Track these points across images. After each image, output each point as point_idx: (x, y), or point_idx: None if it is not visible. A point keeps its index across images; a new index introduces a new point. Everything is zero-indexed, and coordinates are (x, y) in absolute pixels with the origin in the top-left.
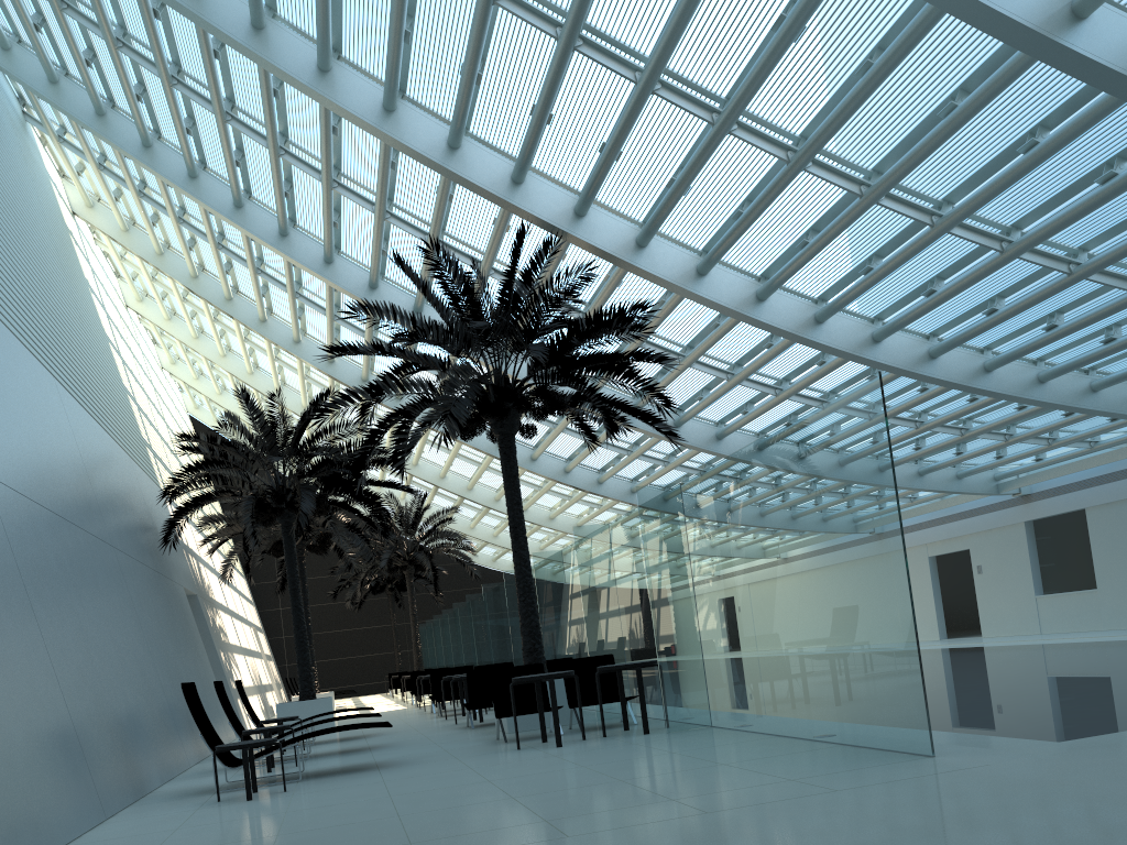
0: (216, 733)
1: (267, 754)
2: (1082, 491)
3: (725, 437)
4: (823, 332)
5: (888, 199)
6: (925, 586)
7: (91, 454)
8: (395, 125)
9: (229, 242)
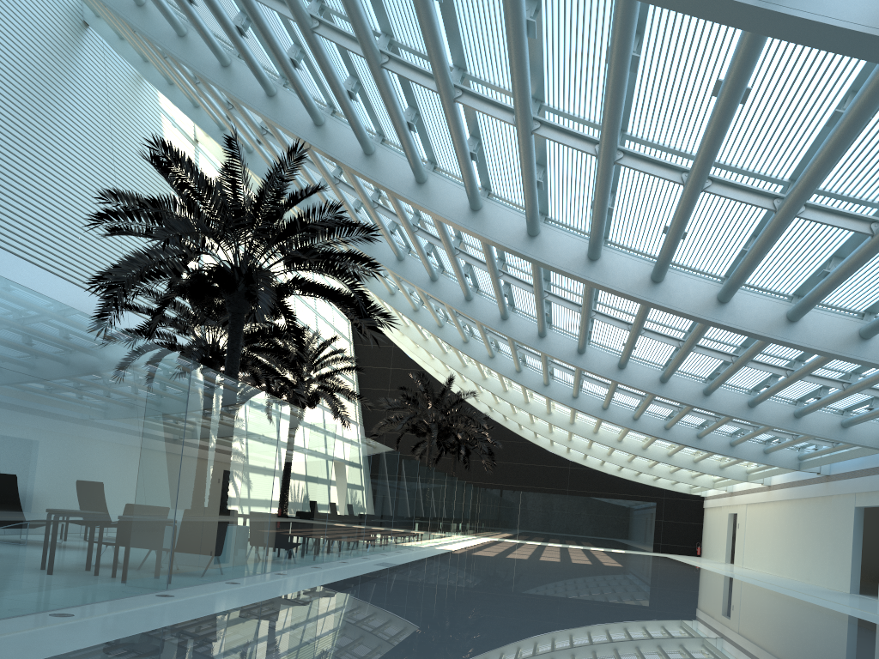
0: None
1: None
2: None
3: (586, 352)
4: (533, 246)
5: (467, 96)
6: (848, 536)
7: None
8: (182, 48)
9: None
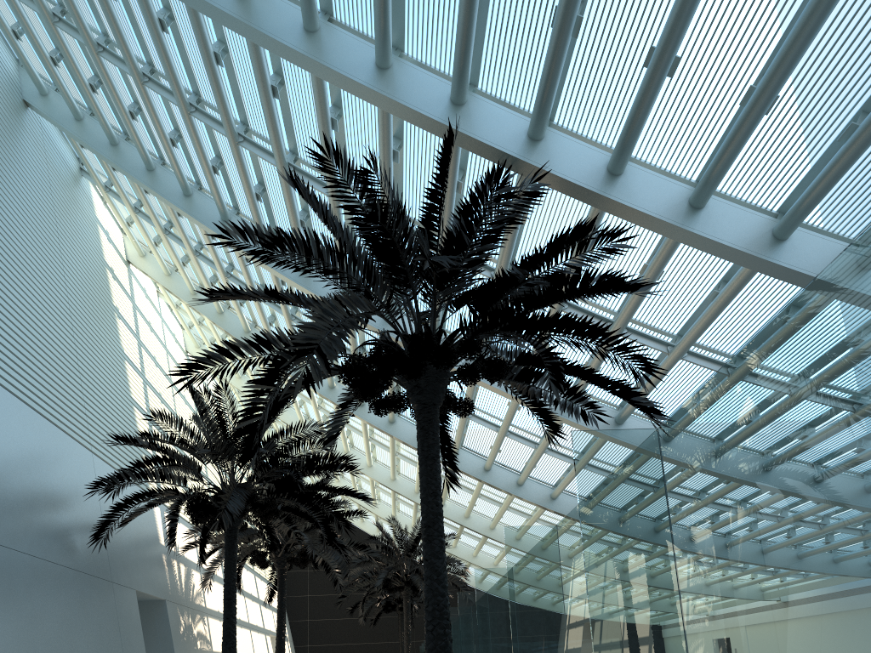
0: None
1: None
2: None
3: None
4: None
5: None
6: None
7: None
8: (315, 46)
9: (238, 272)
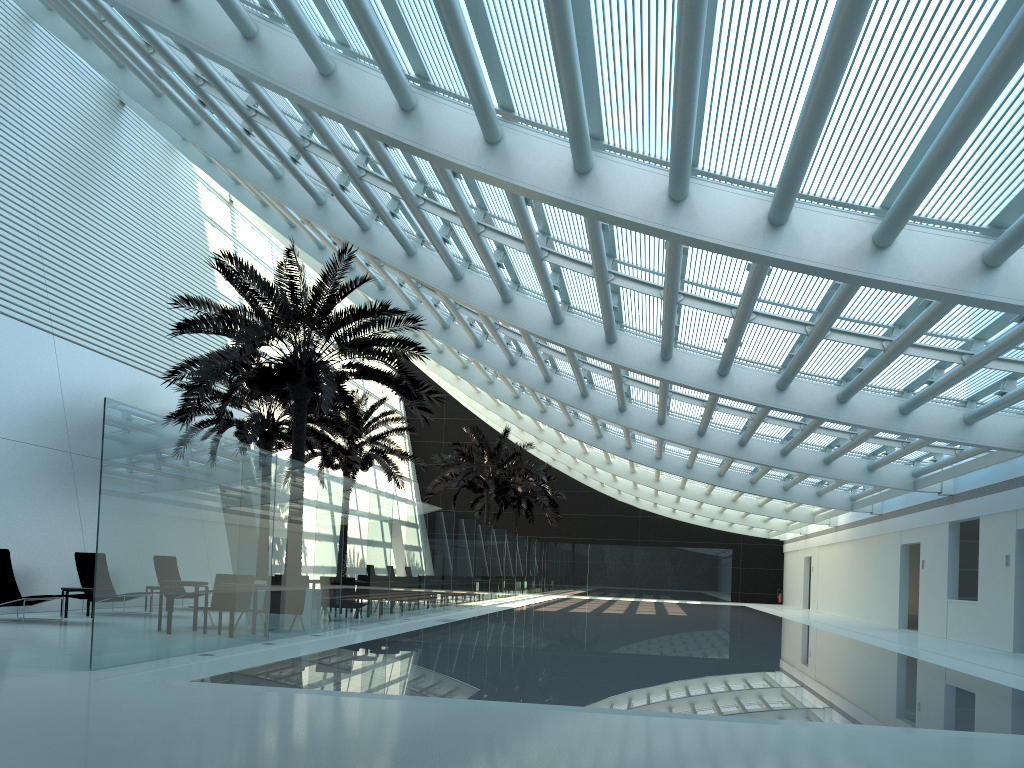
0: (15, 584)
1: (7, 602)
2: (979, 498)
3: (627, 409)
4: (558, 332)
5: (489, 231)
6: (896, 573)
7: (87, 388)
8: (238, 162)
9: None
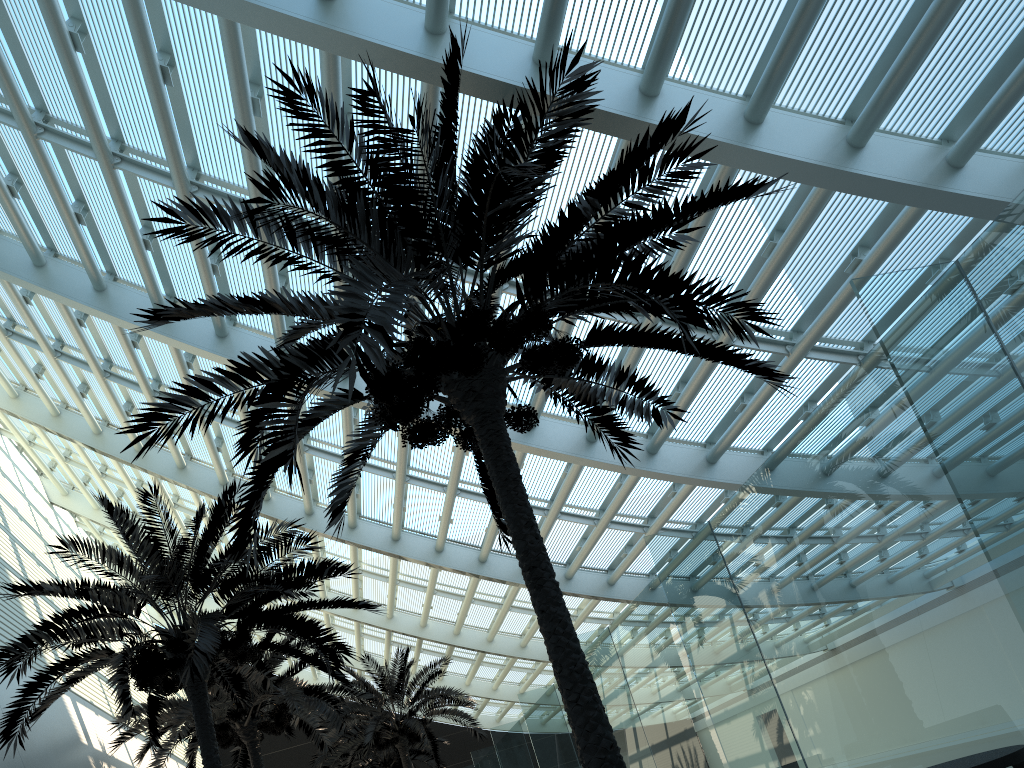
0: None
1: None
2: None
3: None
4: (968, 180)
5: None
6: None
7: None
8: None
9: (119, 369)
